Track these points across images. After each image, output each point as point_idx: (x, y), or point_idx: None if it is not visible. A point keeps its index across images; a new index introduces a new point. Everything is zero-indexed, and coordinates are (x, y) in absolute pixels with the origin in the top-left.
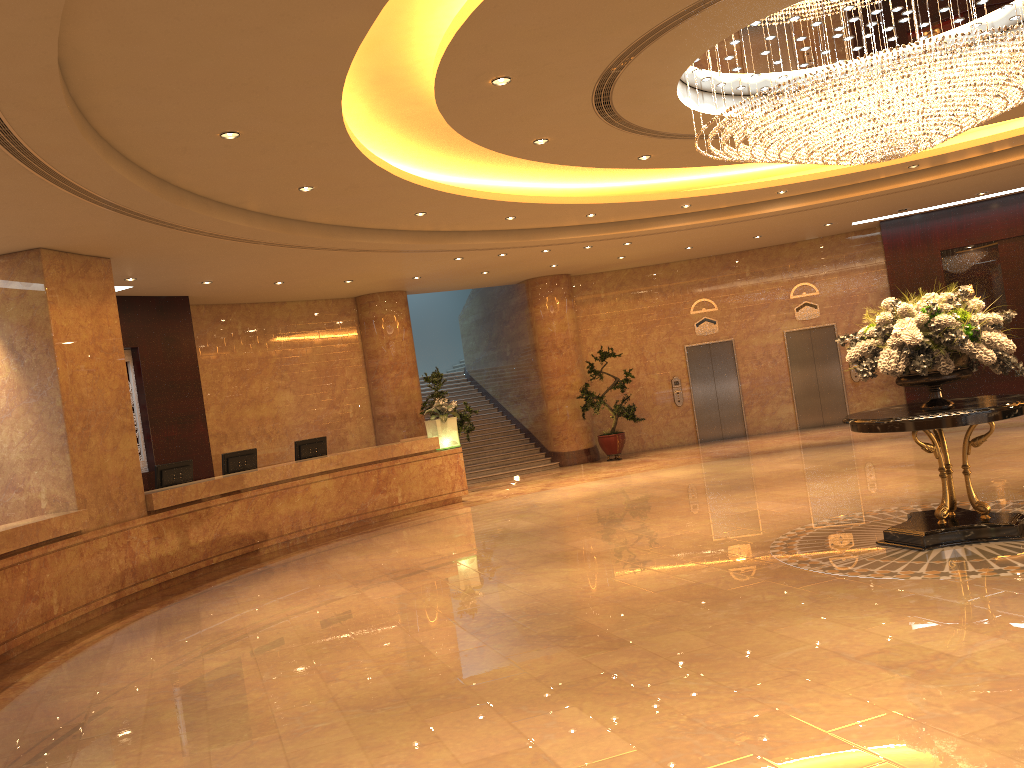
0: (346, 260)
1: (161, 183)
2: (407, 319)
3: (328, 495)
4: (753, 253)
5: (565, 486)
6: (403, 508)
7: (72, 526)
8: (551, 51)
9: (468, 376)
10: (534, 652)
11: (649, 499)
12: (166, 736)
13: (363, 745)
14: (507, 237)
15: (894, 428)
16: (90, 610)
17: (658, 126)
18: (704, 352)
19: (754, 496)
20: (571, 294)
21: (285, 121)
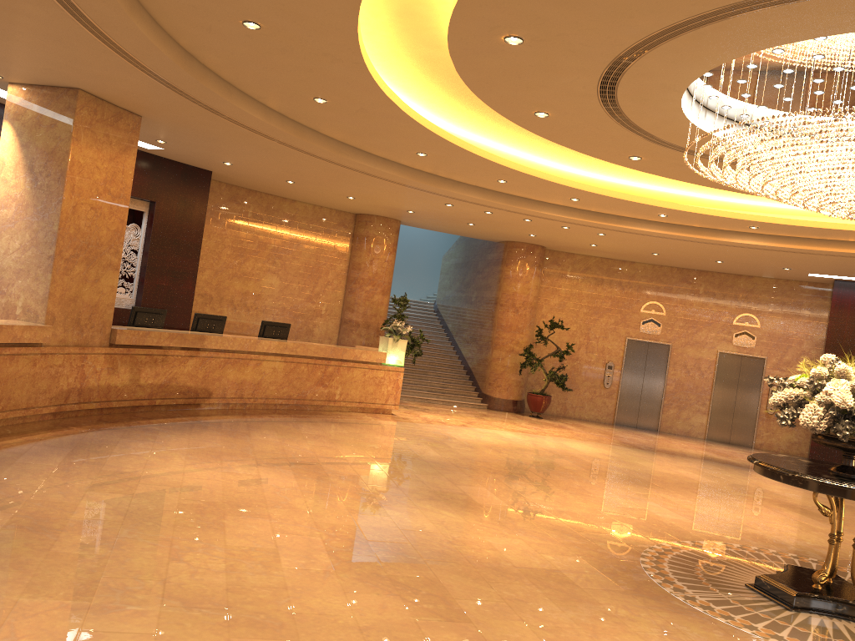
0: (350, 178)
1: (188, 57)
2: (394, 245)
3: (275, 375)
4: (711, 275)
5: (483, 428)
6: (338, 405)
7: (33, 337)
8: (567, 21)
9: (436, 308)
10: (373, 595)
11: (550, 465)
12: None
13: None
14: (495, 198)
15: (797, 483)
16: (28, 414)
17: (655, 130)
18: (642, 348)
19: (644, 493)
20: (541, 264)
21: (304, 25)
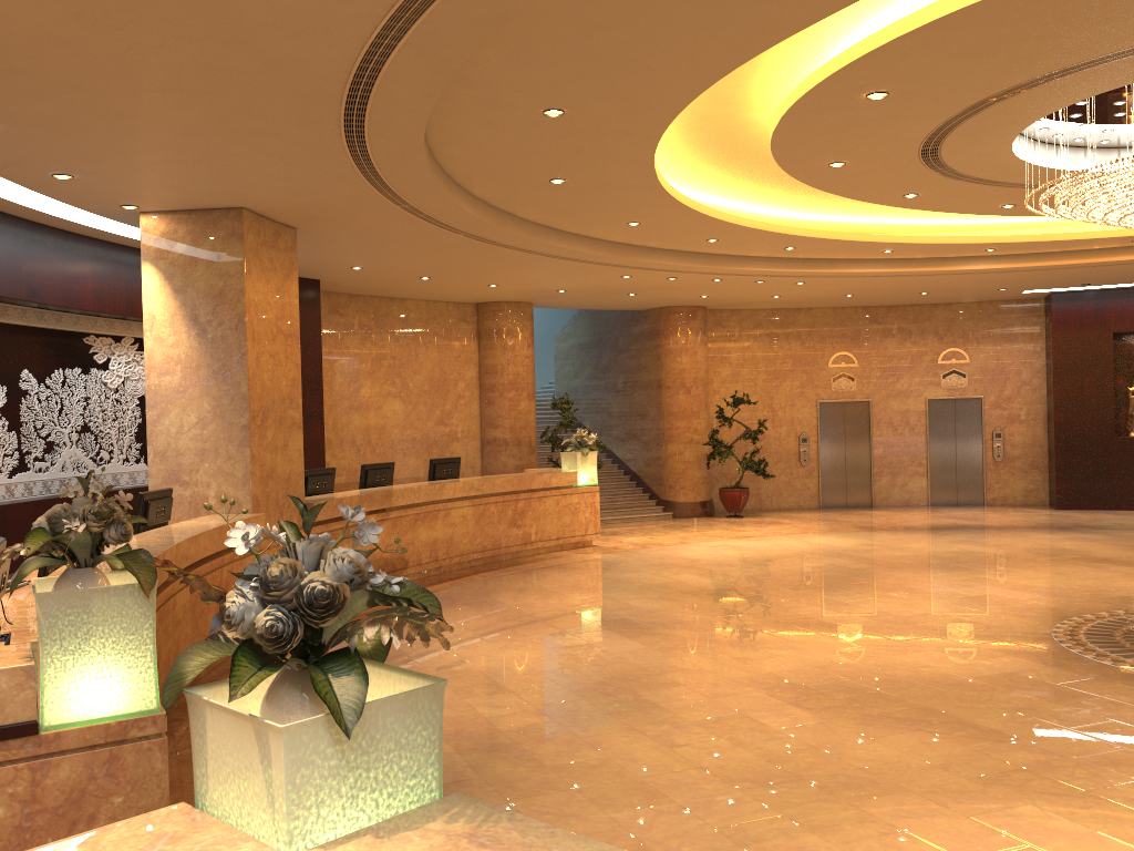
0: (519, 263)
1: (429, 154)
2: (531, 335)
3: (466, 524)
4: (903, 309)
5: (707, 541)
6: (535, 547)
7: None
8: (959, 71)
9: None
10: (900, 735)
11: (834, 568)
12: (529, 793)
13: (807, 827)
14: (693, 260)
15: None
16: None
17: (961, 165)
18: (838, 410)
19: (965, 578)
20: (706, 329)
21: (623, 106)
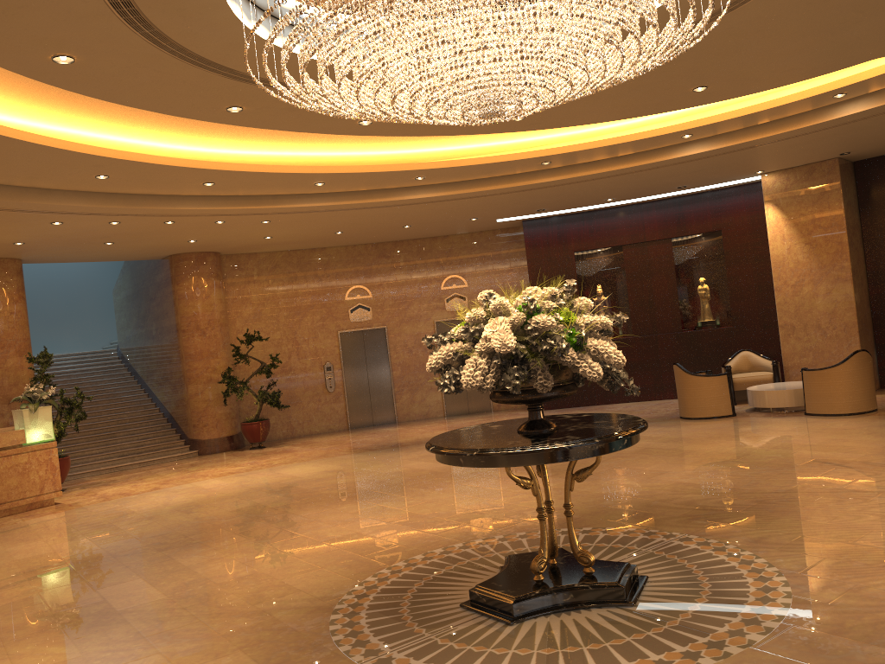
0: None
1: None
2: (19, 290)
3: None
4: (408, 243)
5: (181, 484)
6: None
7: None
8: None
9: (120, 354)
10: None
11: (252, 510)
12: None
13: None
14: (109, 201)
15: (479, 462)
16: None
17: (230, 61)
18: (358, 338)
19: (362, 510)
20: (219, 273)
21: None
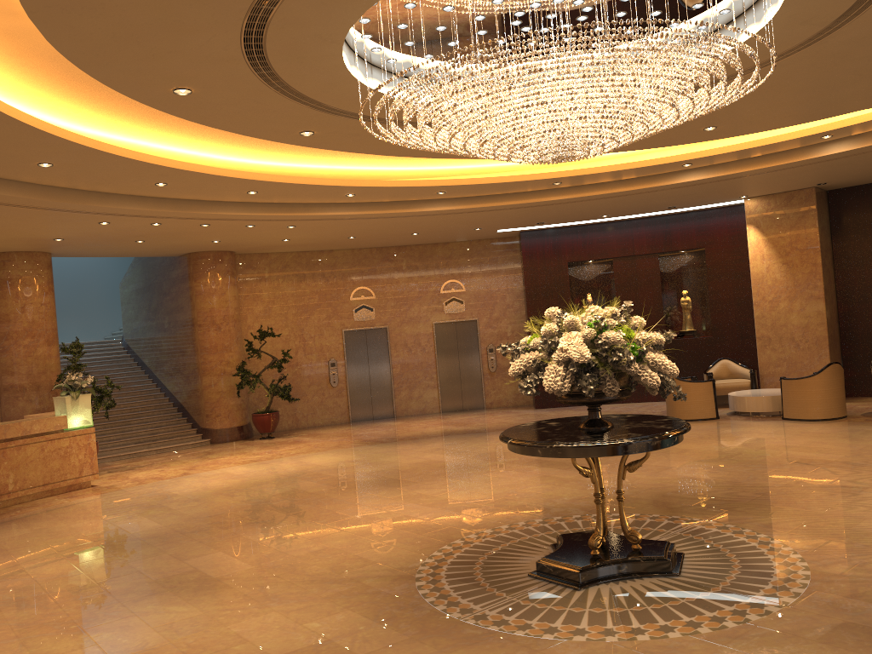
0: None
1: None
2: (49, 283)
3: None
4: (410, 248)
5: (209, 470)
6: (15, 496)
7: None
8: None
9: (125, 345)
10: None
11: (293, 494)
12: None
13: None
14: (159, 205)
15: (556, 453)
16: None
17: (322, 96)
18: (361, 337)
19: (400, 496)
20: (234, 271)
21: None
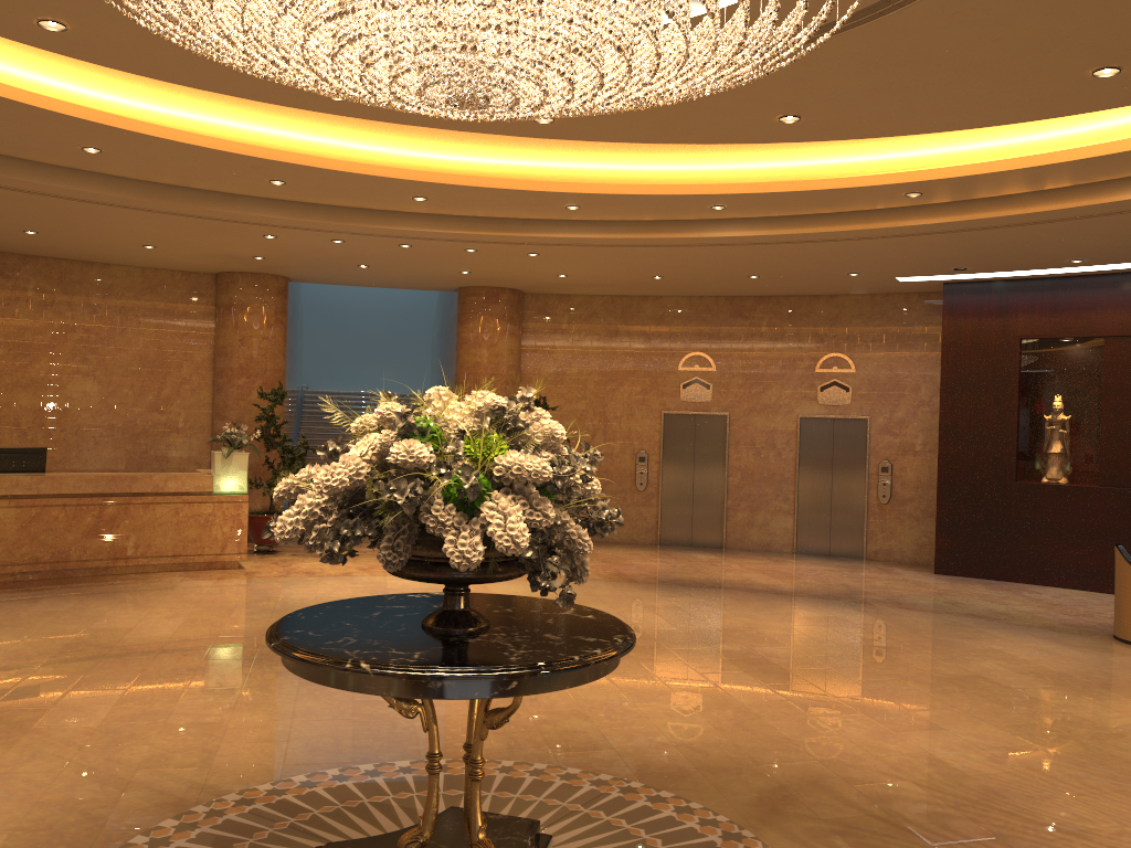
0: (70, 210)
1: None
2: (277, 313)
3: (1, 529)
4: (777, 301)
5: (375, 576)
6: (134, 564)
7: None
8: None
9: None
10: None
11: None
12: None
13: None
14: (308, 213)
15: (287, 660)
16: None
17: None
18: (687, 424)
19: None
20: (515, 316)
21: None
